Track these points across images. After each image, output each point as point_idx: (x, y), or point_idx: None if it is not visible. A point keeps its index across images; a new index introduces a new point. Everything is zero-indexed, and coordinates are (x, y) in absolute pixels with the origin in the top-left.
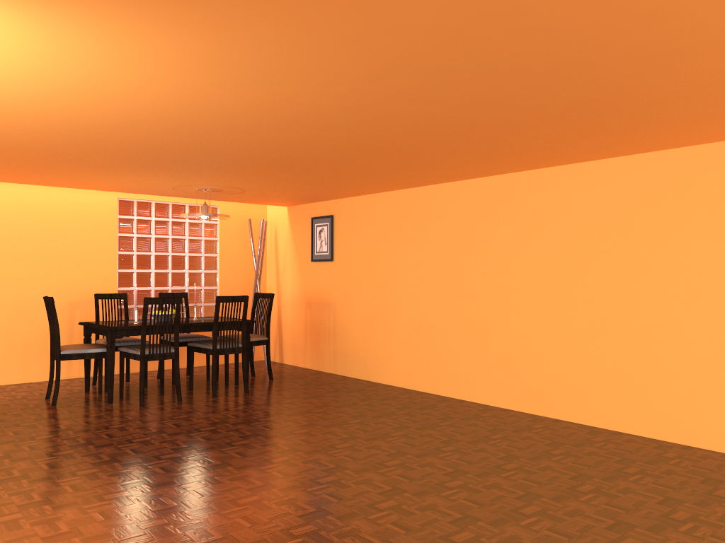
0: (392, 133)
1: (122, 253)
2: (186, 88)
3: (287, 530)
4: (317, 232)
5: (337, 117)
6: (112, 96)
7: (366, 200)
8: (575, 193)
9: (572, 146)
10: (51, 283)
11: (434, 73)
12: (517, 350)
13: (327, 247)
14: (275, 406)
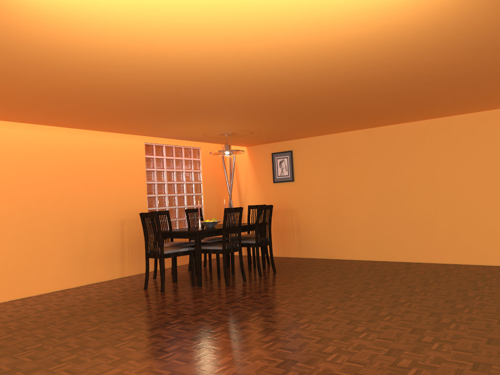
0: (452, 87)
1: (148, 182)
2: (417, 52)
3: None
4: (278, 163)
5: (450, 75)
6: (356, 58)
7: (322, 139)
8: (499, 127)
9: None
10: (109, 206)
11: None
12: (460, 226)
13: (288, 172)
14: (316, 277)
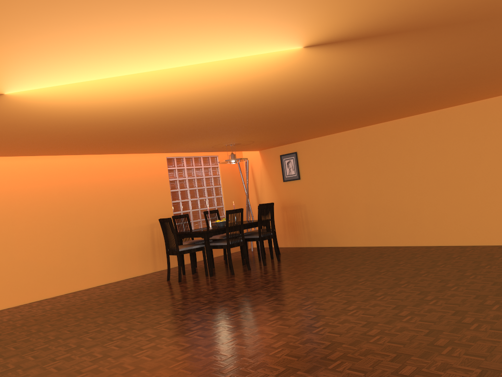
0: (396, 97)
1: (172, 191)
2: (333, 85)
3: (422, 299)
4: (285, 164)
5: (382, 92)
6: (287, 93)
7: (320, 140)
8: (468, 120)
9: (477, 94)
10: (139, 214)
11: (463, 65)
12: (441, 211)
13: (294, 172)
14: (310, 263)
